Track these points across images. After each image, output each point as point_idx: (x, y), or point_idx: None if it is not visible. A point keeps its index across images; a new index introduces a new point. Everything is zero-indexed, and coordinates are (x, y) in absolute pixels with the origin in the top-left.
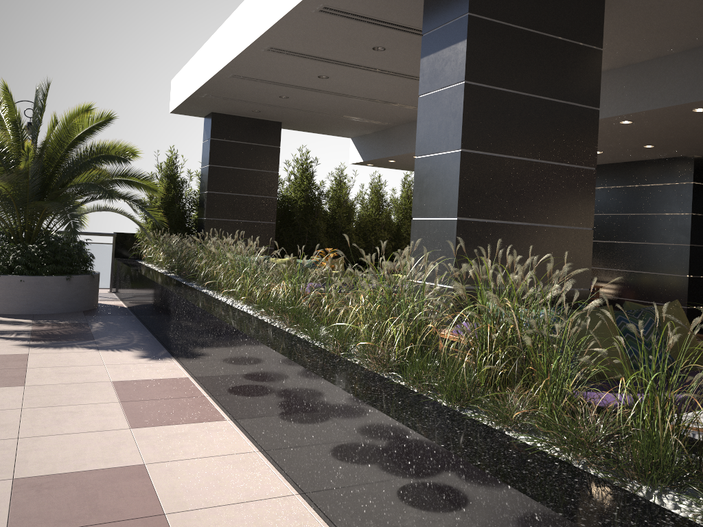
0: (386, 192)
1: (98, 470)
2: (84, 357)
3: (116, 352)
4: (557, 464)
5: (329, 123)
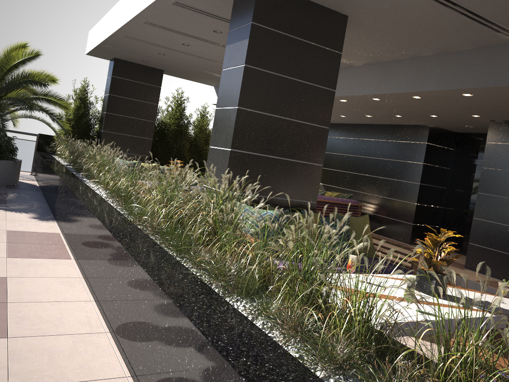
0: None
1: None
2: None
3: (18, 213)
4: (199, 283)
5: (196, 74)
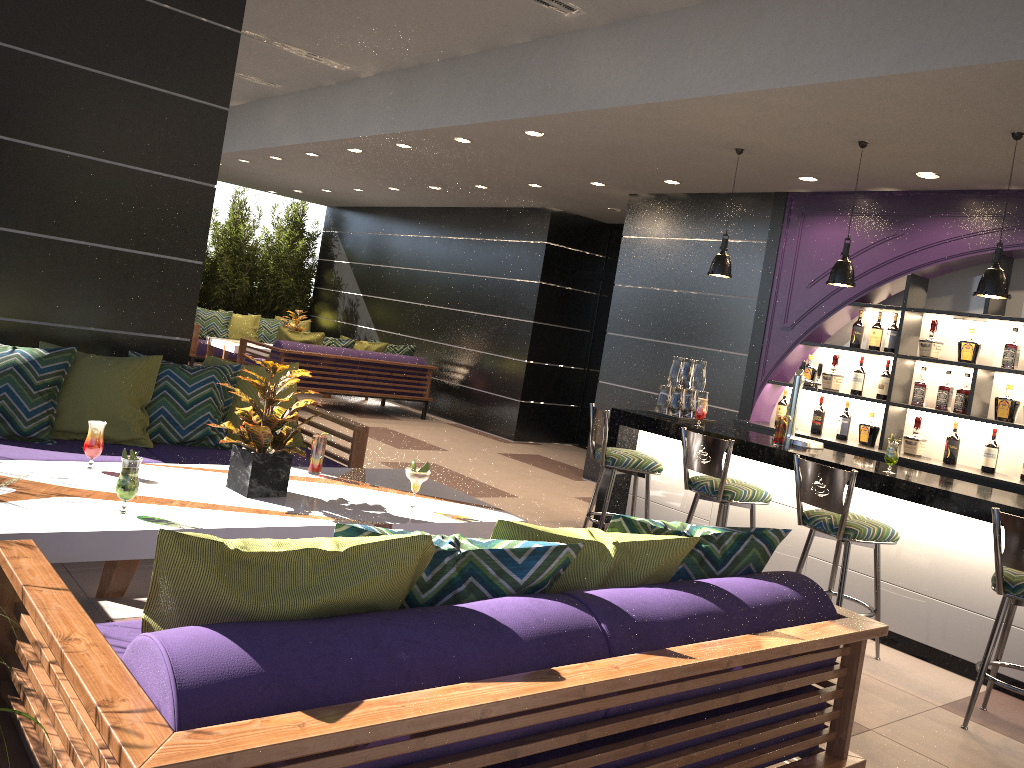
0: None
1: None
2: None
3: None
4: None
5: None
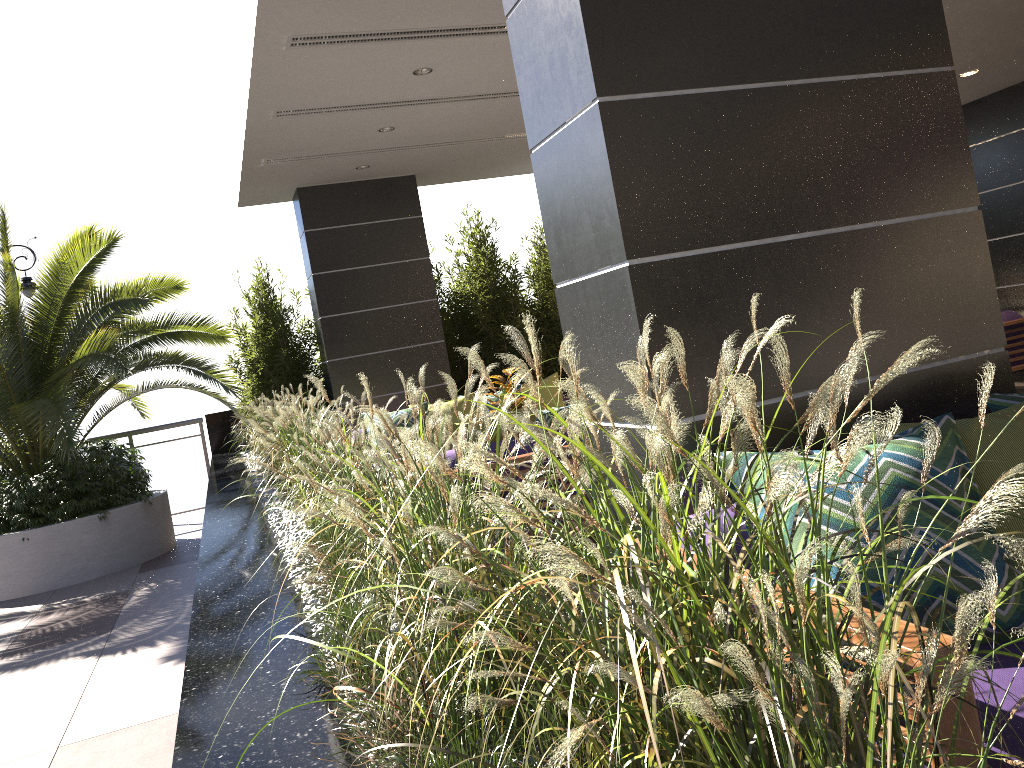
0: None
1: None
2: (59, 684)
3: (127, 656)
4: None
5: (490, 155)
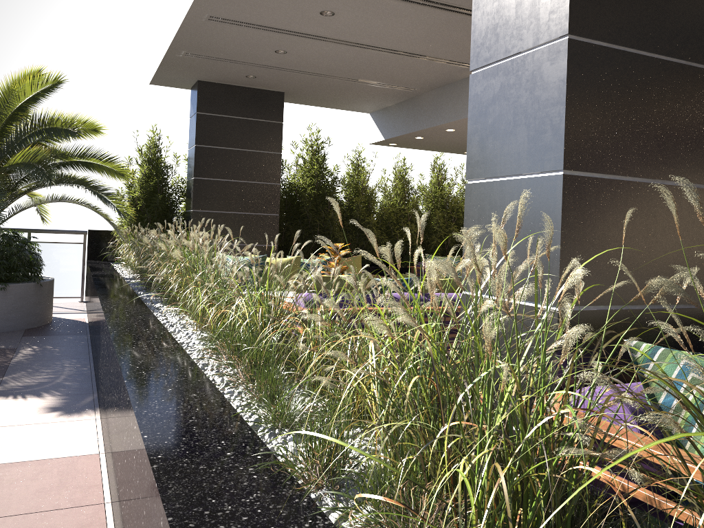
0: (413, 178)
1: None
2: None
3: (17, 400)
4: None
5: (341, 91)
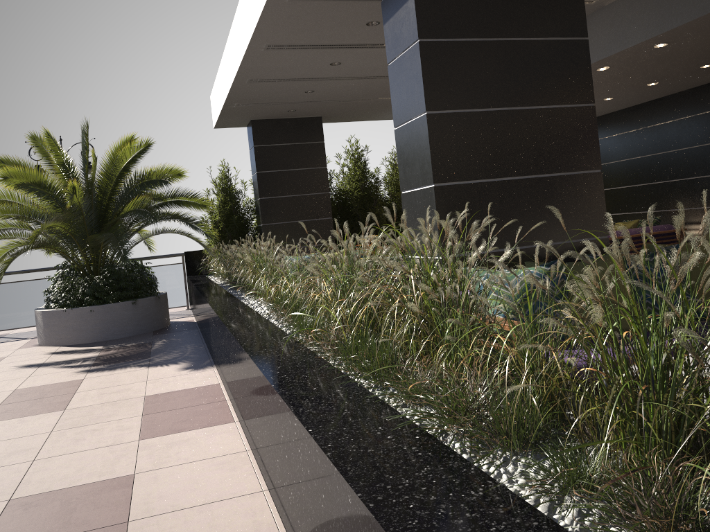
0: None
1: (89, 484)
2: (132, 376)
3: (164, 367)
4: (417, 438)
5: (368, 108)
